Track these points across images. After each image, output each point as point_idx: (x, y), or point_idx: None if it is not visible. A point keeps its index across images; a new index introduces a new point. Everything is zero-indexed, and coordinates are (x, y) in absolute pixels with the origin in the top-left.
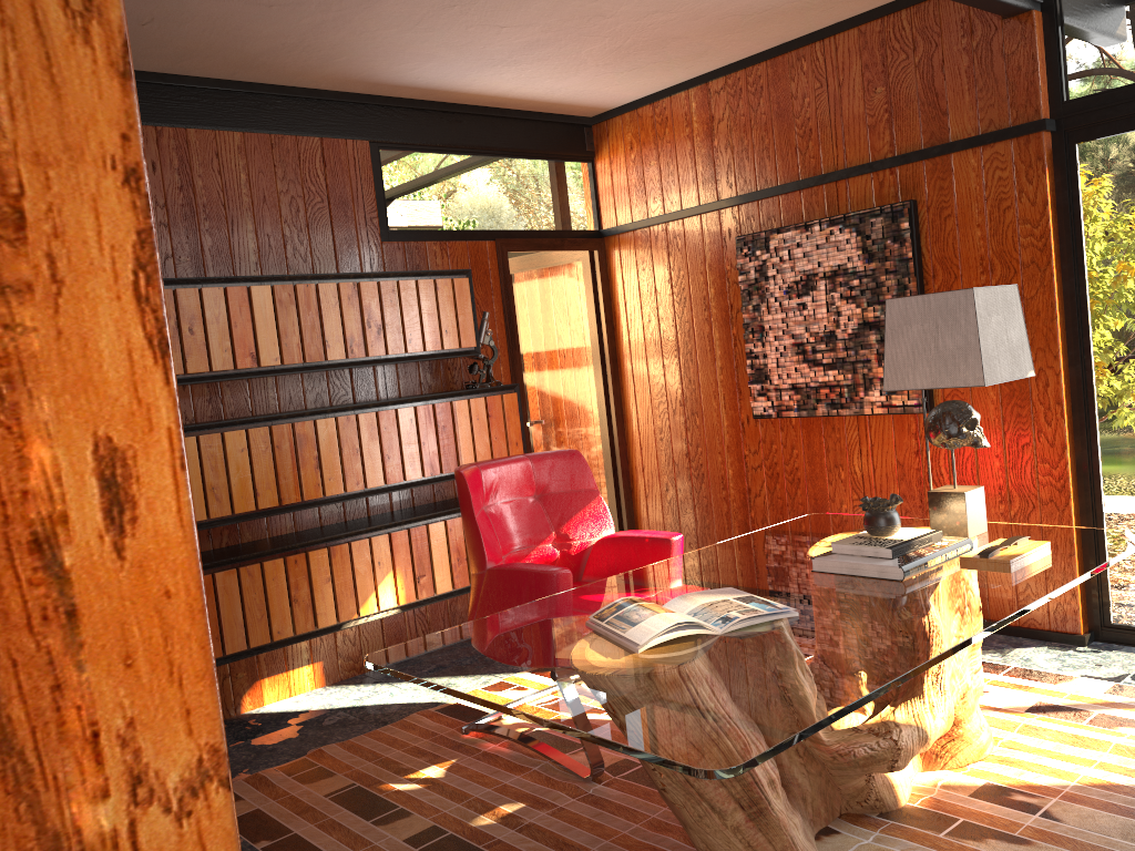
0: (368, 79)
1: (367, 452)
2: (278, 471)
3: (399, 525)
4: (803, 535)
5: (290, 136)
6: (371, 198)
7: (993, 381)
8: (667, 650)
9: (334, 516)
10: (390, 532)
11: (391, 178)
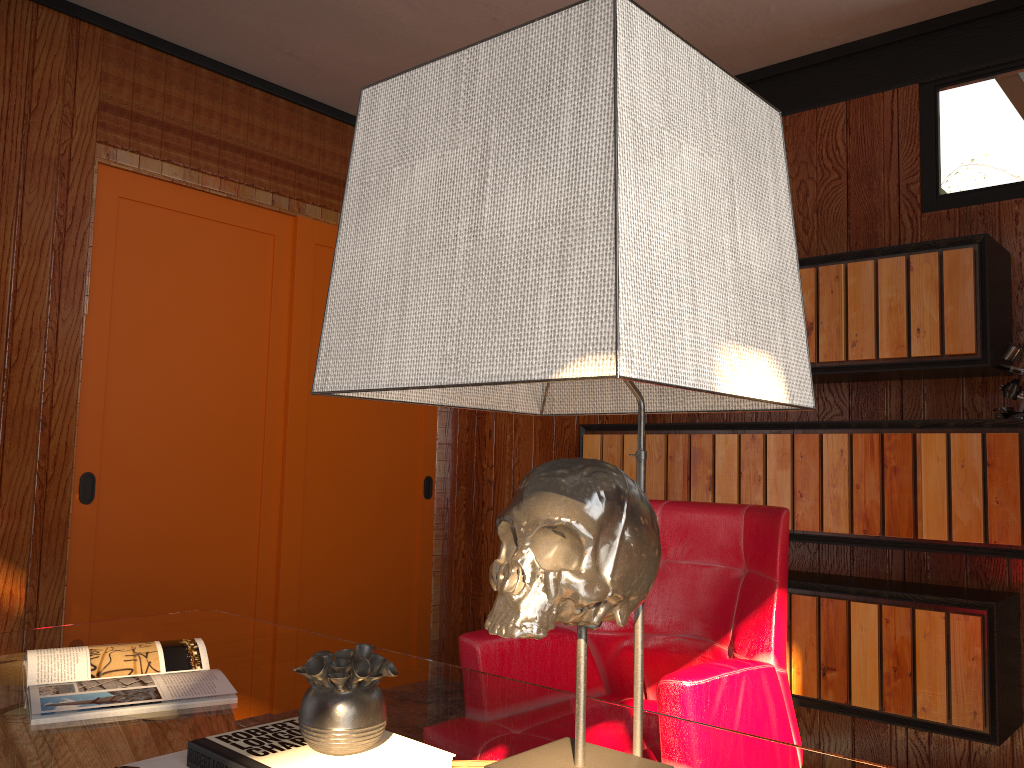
0: (865, 9)
1: (771, 483)
2: (668, 484)
3: (813, 589)
4: (672, 763)
5: (808, 111)
6: (911, 159)
7: (353, 382)
8: (8, 674)
9: (803, 562)
10: (799, 594)
11: (955, 123)
